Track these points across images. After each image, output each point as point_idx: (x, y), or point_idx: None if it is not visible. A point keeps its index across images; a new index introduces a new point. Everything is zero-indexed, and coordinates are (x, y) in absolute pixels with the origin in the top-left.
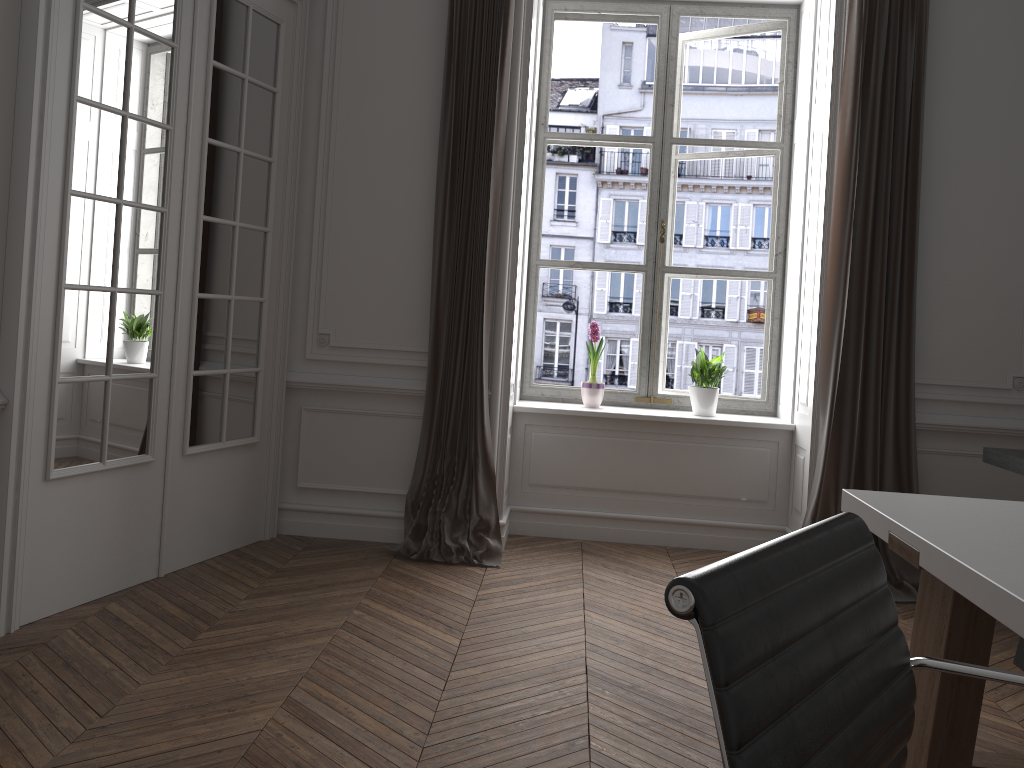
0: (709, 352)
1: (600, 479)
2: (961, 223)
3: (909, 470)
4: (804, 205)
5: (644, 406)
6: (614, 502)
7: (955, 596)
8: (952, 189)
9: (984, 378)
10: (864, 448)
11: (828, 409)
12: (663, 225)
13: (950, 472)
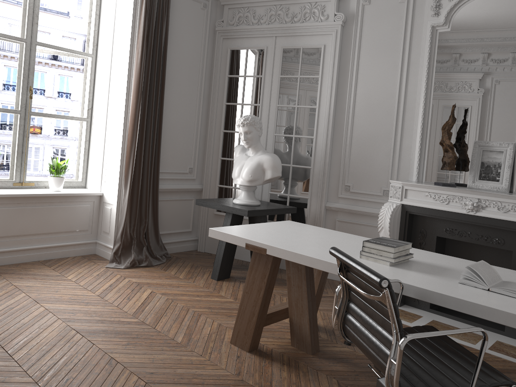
0: (5, 149)
1: (1, 231)
2: (175, 105)
3: (157, 209)
4: (109, 88)
5: (18, 187)
6: (9, 242)
7: (272, 261)
8: (173, 91)
9: (180, 169)
10: (141, 202)
11: (129, 186)
12: (32, 89)
13: (168, 208)
